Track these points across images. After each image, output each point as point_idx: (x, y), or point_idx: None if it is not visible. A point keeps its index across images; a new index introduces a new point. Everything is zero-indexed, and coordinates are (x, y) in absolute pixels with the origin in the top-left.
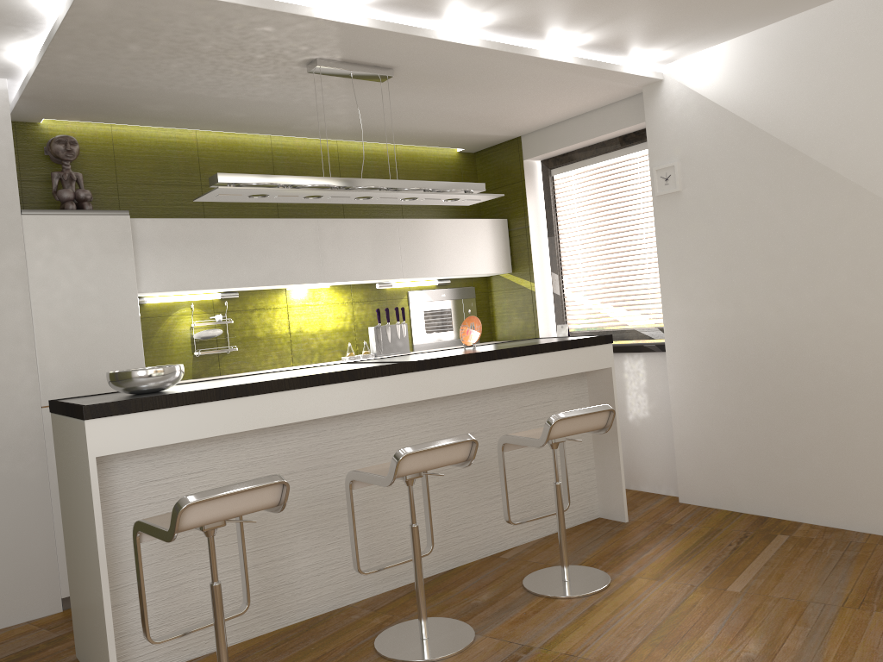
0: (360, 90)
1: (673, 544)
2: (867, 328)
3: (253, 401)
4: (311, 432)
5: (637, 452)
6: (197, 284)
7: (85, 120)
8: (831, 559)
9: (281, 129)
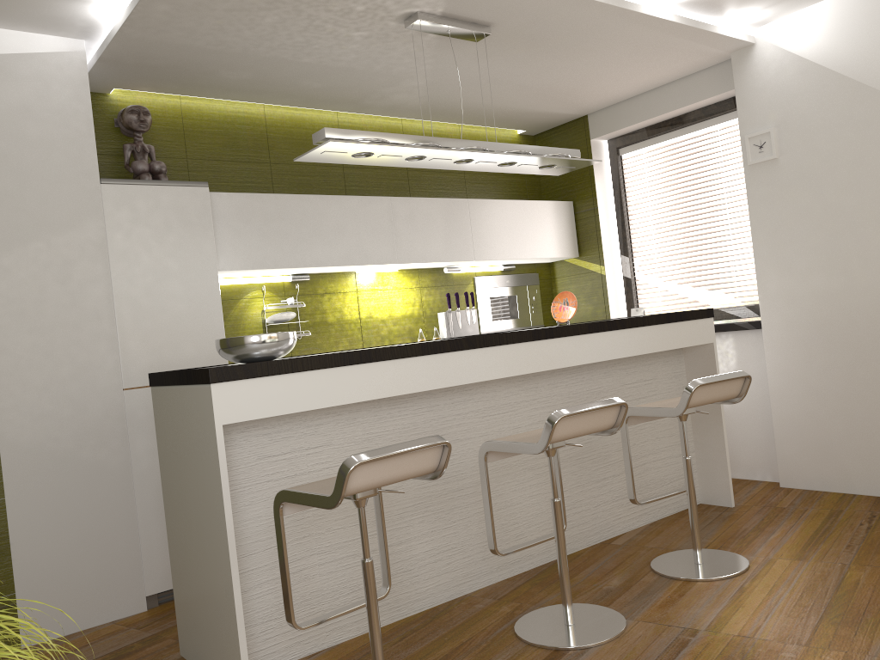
0: (448, 53)
1: (798, 525)
2: None
3: (377, 368)
4: (425, 406)
5: (727, 437)
6: (273, 262)
7: (157, 90)
8: None
9: (351, 104)
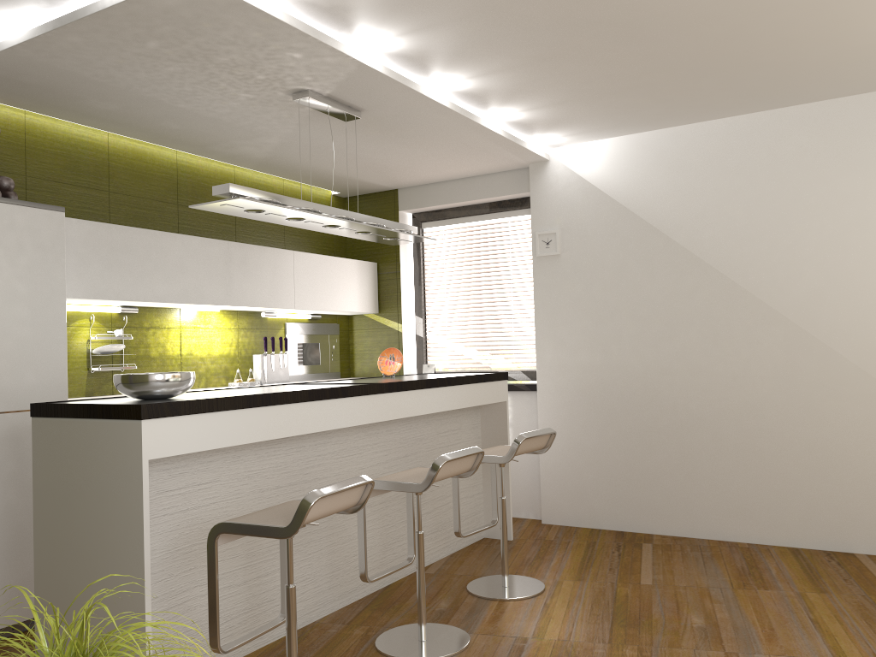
0: (313, 124)
1: (568, 554)
2: (711, 376)
3: (273, 411)
4: (294, 447)
5: None
6: (116, 293)
7: (7, 102)
8: (697, 558)
9: (198, 147)
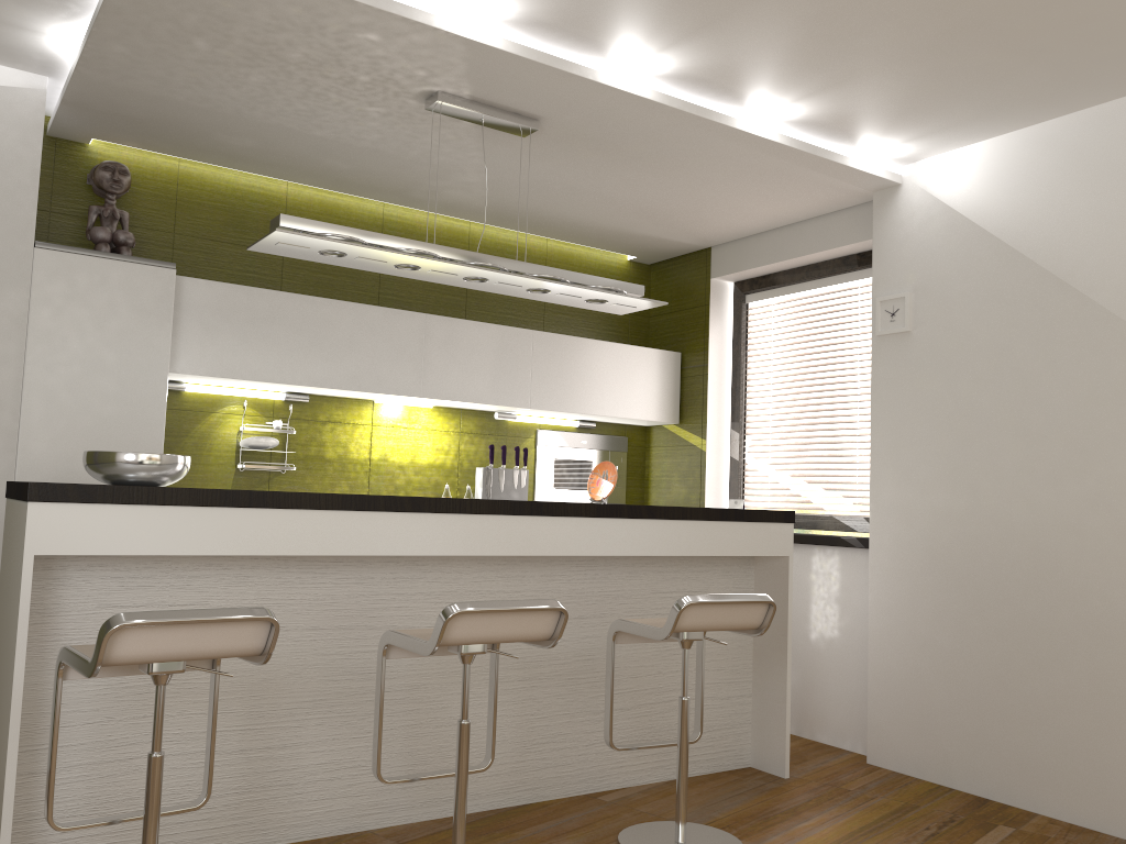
0: (497, 147)
1: (846, 816)
2: None
3: (272, 516)
4: (353, 577)
5: (817, 685)
6: (252, 372)
7: (146, 147)
8: None
9: (396, 195)
